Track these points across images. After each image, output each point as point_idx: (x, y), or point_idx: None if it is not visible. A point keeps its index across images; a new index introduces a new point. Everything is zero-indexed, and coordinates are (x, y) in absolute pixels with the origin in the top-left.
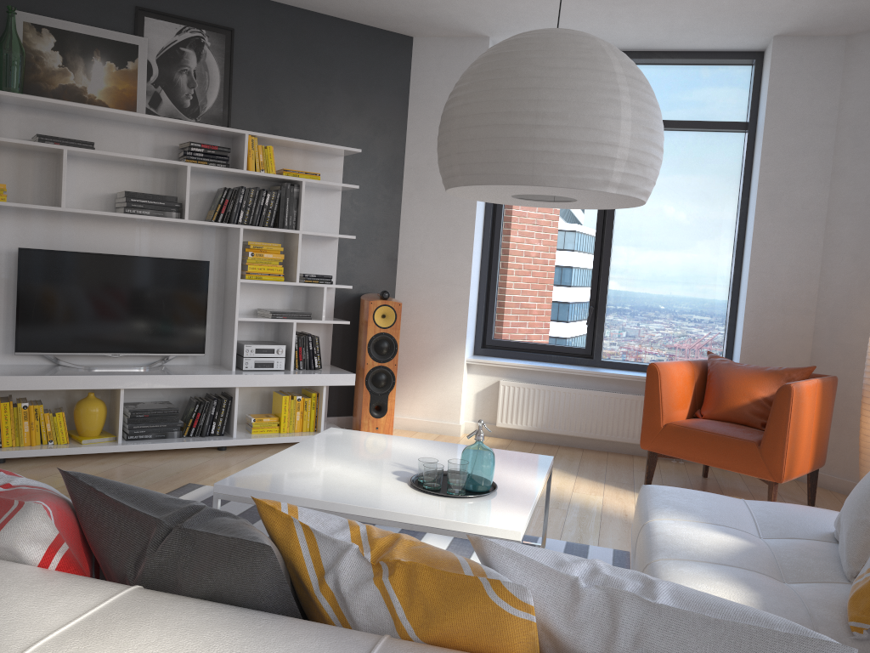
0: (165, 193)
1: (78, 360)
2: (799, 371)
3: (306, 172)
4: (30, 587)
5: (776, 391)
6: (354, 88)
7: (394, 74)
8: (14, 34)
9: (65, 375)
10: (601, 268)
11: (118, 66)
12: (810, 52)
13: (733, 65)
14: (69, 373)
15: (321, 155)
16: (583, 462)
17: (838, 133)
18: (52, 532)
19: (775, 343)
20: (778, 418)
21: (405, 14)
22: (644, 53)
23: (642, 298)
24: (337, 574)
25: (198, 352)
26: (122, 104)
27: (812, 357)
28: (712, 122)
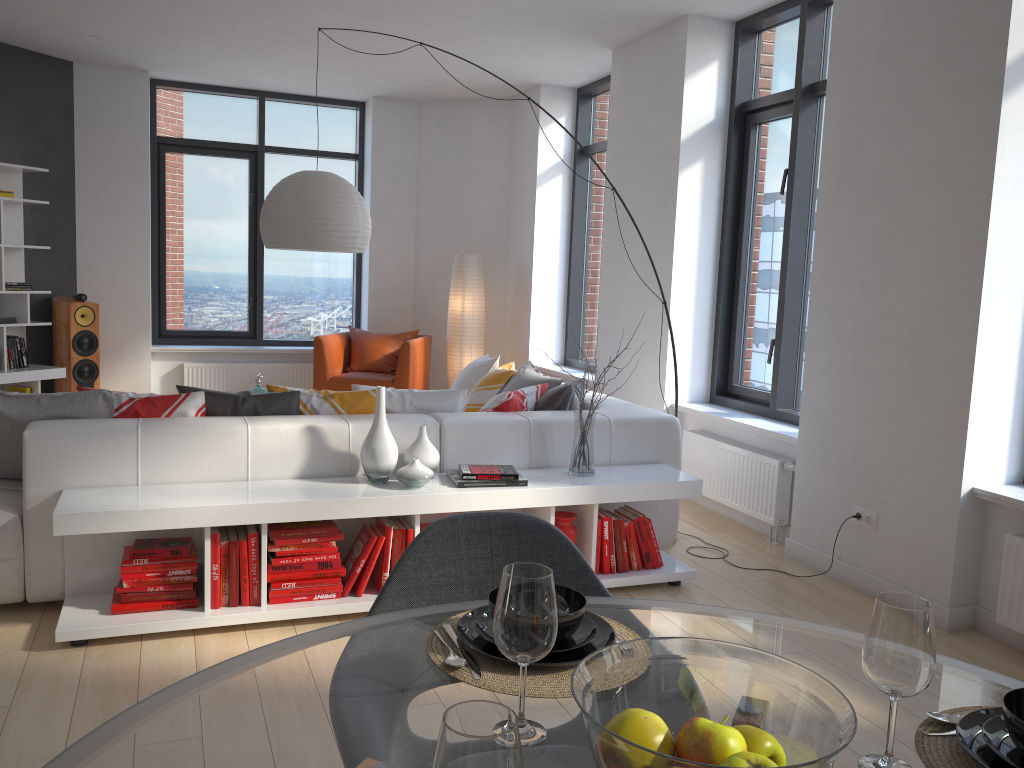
0: None
1: None
2: (410, 333)
3: (1, 190)
4: (215, 417)
5: (397, 348)
6: (26, 109)
7: (60, 96)
8: None
9: None
10: (255, 266)
11: None
12: (397, 110)
13: (343, 109)
14: None
15: (2, 171)
16: None
17: (419, 170)
18: (202, 403)
19: (390, 317)
20: (403, 363)
21: (78, 50)
22: (277, 94)
23: (290, 289)
24: (311, 403)
25: None
26: None
27: (414, 325)
28: (332, 153)
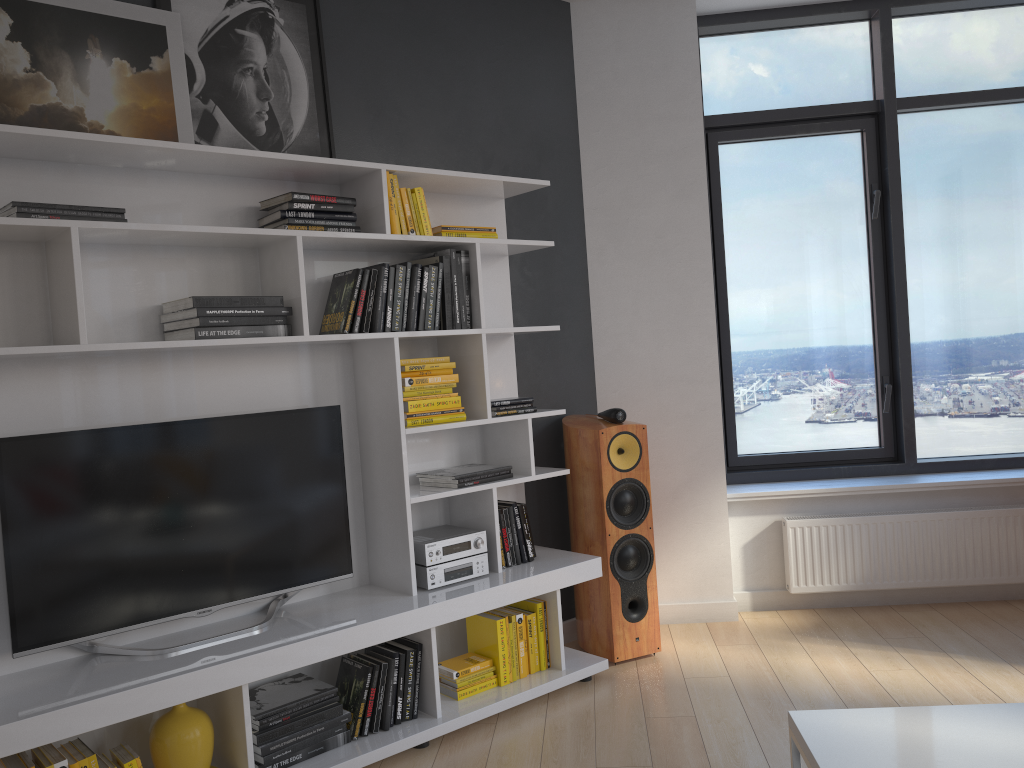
0: (243, 294)
1: (130, 636)
2: None
3: (475, 227)
4: None
5: None
6: (503, 88)
7: (553, 62)
8: None
9: (139, 685)
10: (888, 324)
11: (135, 66)
12: None
13: None
14: (141, 677)
15: (473, 200)
16: (972, 633)
17: None
18: None
19: None
20: None
21: None
22: None
23: (956, 361)
24: None
25: (342, 572)
26: (153, 135)
27: None
28: None
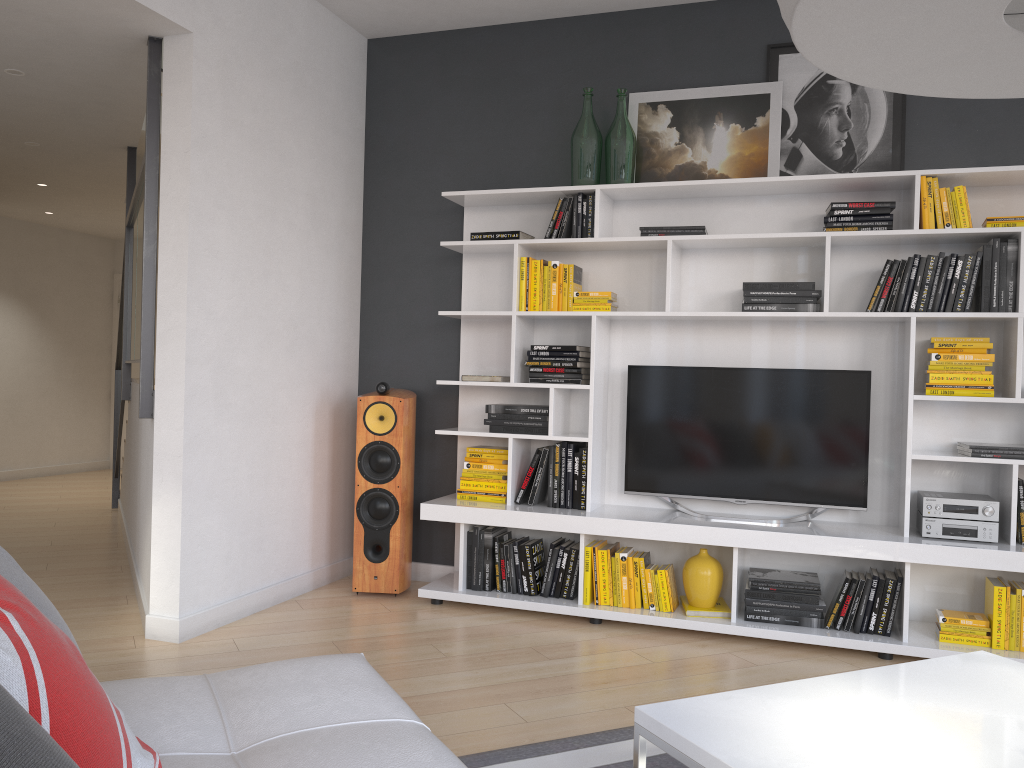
0: (809, 281)
1: (700, 506)
2: None
3: None
4: None
5: None
6: None
7: None
8: (621, 119)
9: (663, 522)
10: None
11: (744, 127)
12: None
13: None
14: (670, 520)
15: None
16: None
17: None
18: None
19: None
20: None
21: None
22: None
23: None
24: None
25: (856, 505)
26: (749, 172)
27: None
28: None
